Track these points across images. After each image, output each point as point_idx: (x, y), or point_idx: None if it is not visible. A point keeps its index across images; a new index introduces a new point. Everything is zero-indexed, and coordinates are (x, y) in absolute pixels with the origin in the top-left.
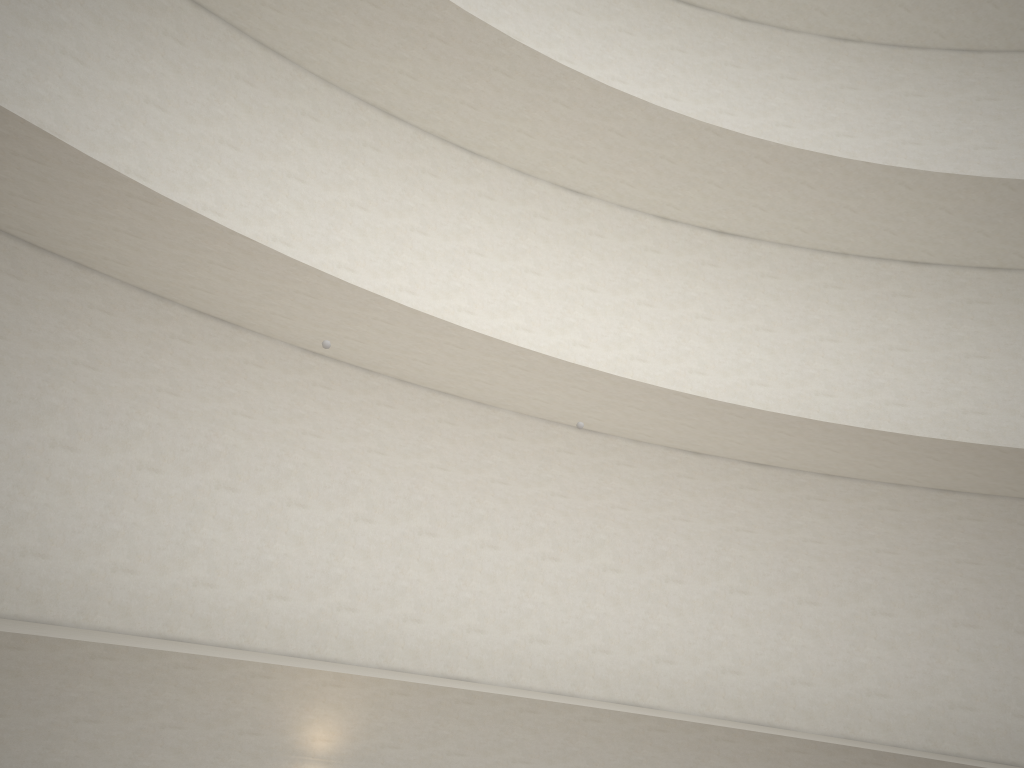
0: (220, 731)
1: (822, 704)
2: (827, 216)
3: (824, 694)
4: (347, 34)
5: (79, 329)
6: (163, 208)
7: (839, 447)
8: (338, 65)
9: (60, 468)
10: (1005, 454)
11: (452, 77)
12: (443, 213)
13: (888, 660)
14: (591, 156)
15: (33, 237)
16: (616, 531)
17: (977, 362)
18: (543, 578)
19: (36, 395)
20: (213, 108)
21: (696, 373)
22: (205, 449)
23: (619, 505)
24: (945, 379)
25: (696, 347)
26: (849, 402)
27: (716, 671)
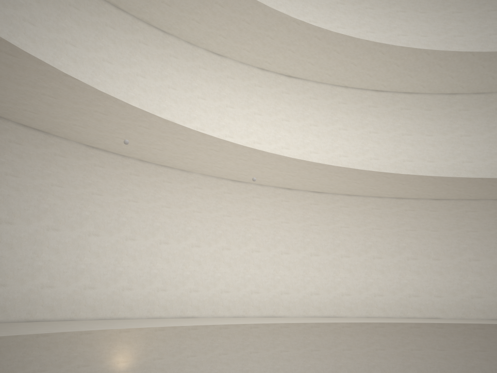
0: (67, 368)
1: (355, 303)
2: (342, 68)
3: (356, 298)
4: None
5: None
6: (21, 59)
7: (361, 181)
8: None
9: None
10: (435, 179)
11: None
12: (152, 65)
13: (381, 279)
14: (230, 35)
15: None
16: (256, 231)
17: (407, 137)
18: (224, 259)
19: None
20: None
21: (285, 148)
22: (38, 208)
23: (256, 218)
24: (394, 146)
25: (283, 135)
26: (354, 159)
27: (308, 294)
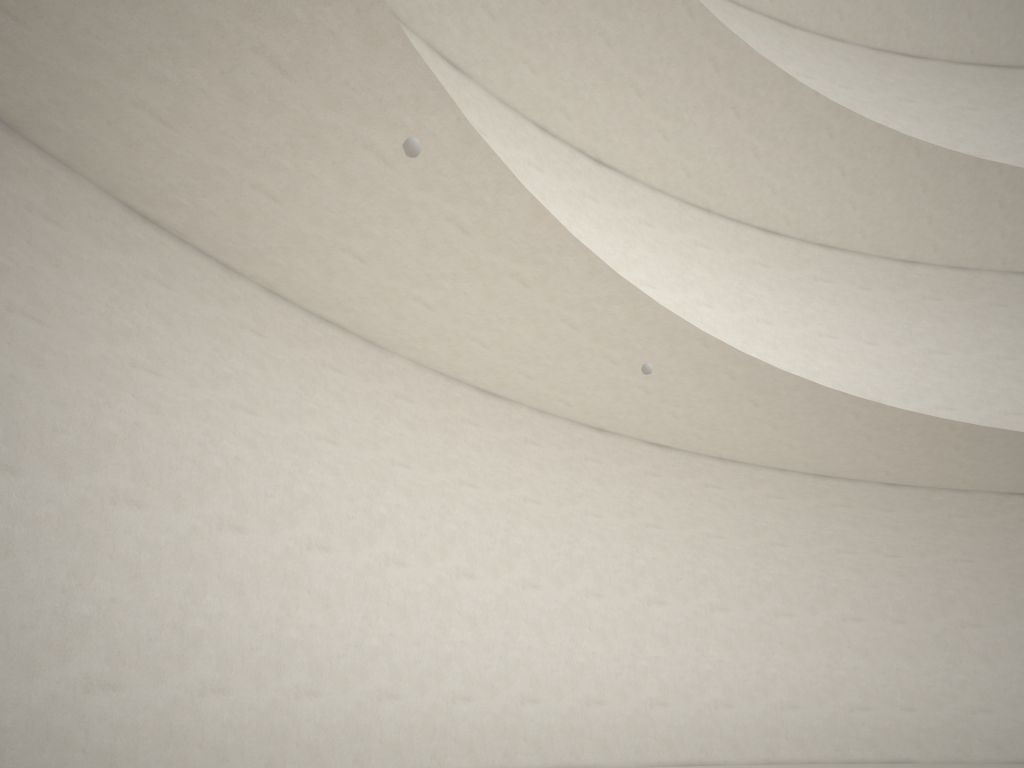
0: None
1: (744, 727)
2: (726, 158)
3: (744, 715)
4: None
5: None
6: None
7: (788, 422)
8: None
9: None
10: (949, 431)
11: None
12: None
13: (794, 666)
14: (511, 11)
15: None
16: (531, 533)
17: (829, 342)
18: (460, 605)
19: None
20: None
21: None
22: None
23: (531, 497)
24: (805, 357)
25: None
26: None
27: (645, 706)
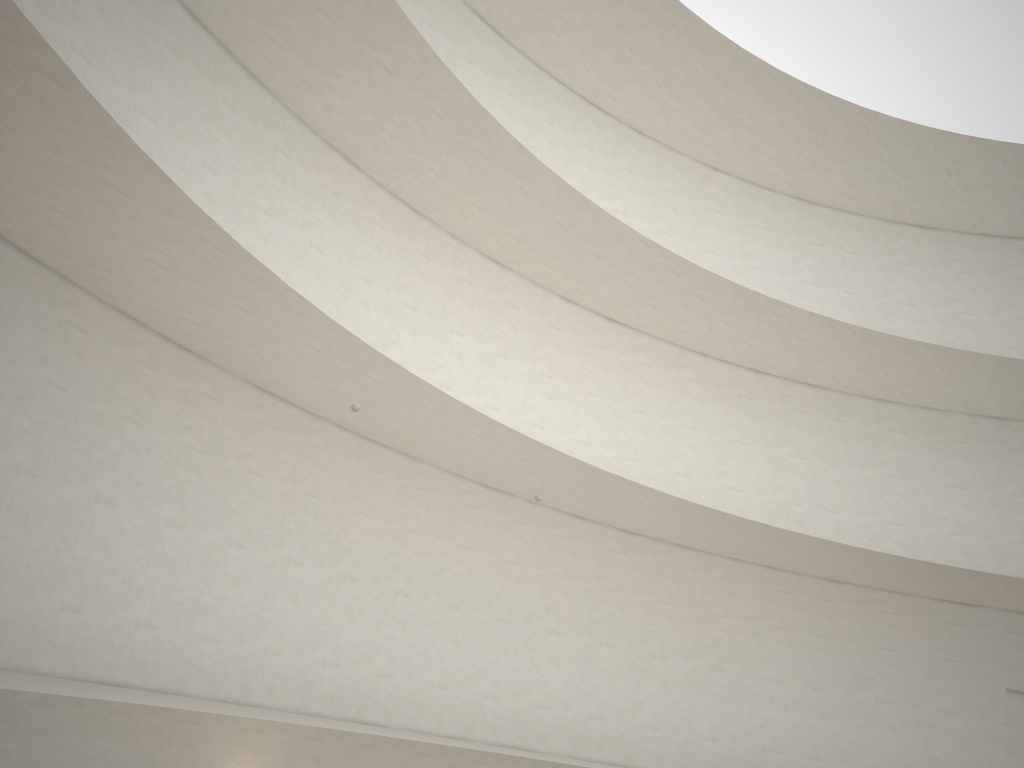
0: None
1: (666, 747)
2: (705, 324)
3: (668, 738)
4: (346, 86)
5: (55, 346)
6: (231, 257)
7: (710, 528)
8: (320, 109)
9: (21, 497)
10: (837, 548)
11: (432, 147)
12: (387, 265)
13: (718, 709)
14: (528, 238)
15: (31, 245)
16: (510, 585)
17: (797, 461)
18: (446, 626)
19: (7, 415)
20: (199, 129)
21: (584, 444)
22: (159, 483)
23: (514, 560)
24: (773, 473)
25: (585, 421)
26: (701, 484)
27: (584, 717)
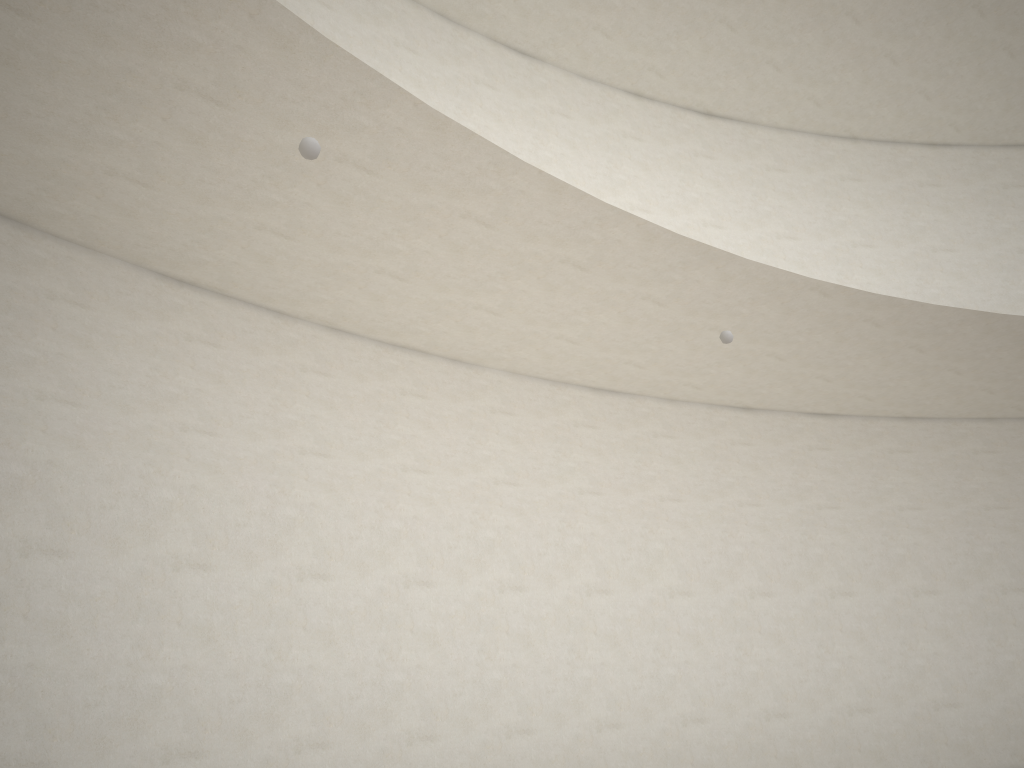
0: None
1: (978, 730)
2: (857, 74)
3: (976, 715)
4: None
5: None
6: None
7: (972, 364)
8: None
9: None
10: None
11: None
12: None
13: None
14: None
15: None
16: (674, 535)
17: None
18: (595, 625)
19: None
20: None
21: None
22: None
23: (669, 496)
24: (1004, 281)
25: None
26: None
27: (842, 714)
